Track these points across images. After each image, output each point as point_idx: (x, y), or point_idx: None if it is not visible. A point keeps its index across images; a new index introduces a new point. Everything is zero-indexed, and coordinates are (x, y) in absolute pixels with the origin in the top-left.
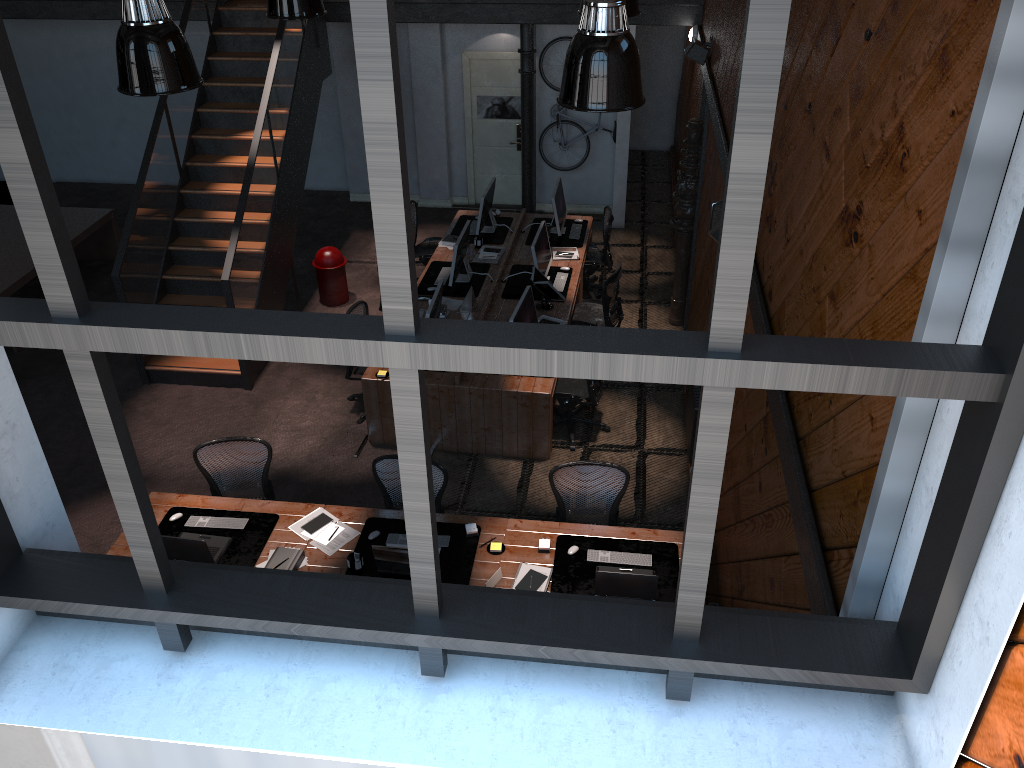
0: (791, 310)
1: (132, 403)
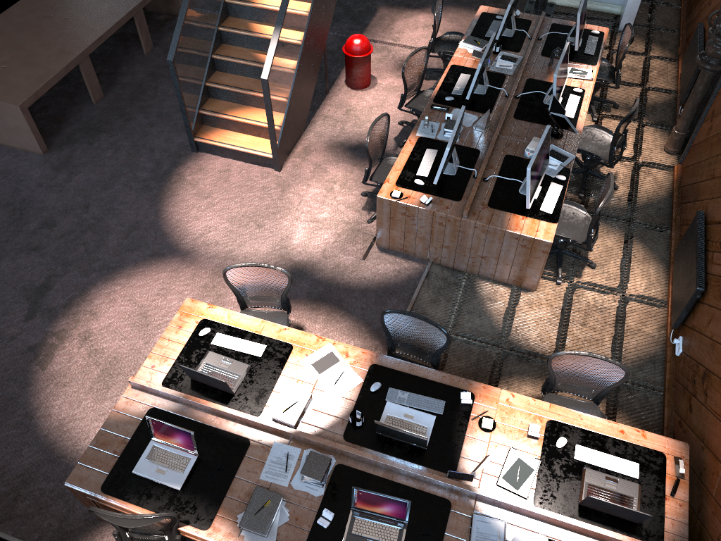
0: None
1: (182, 171)
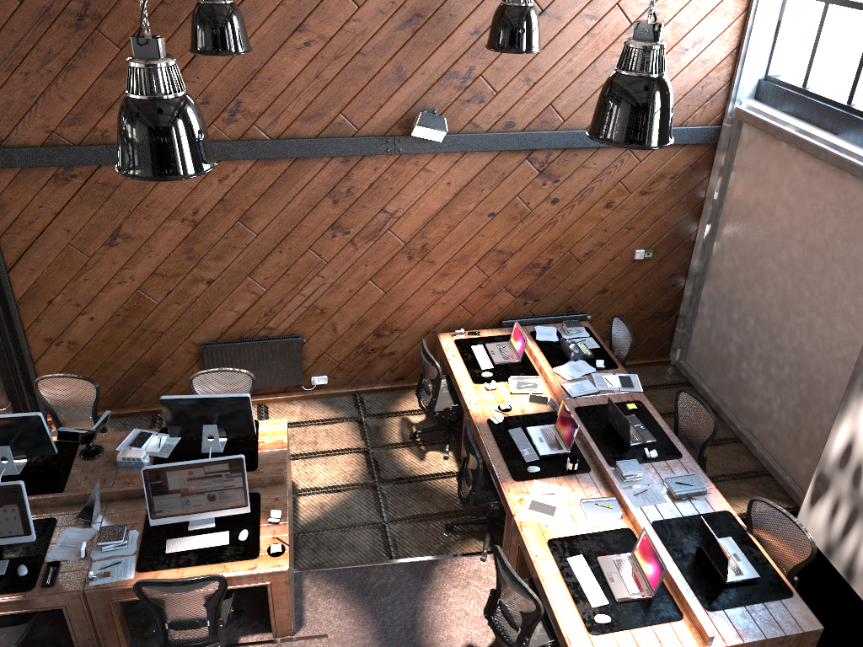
0: (567, 102)
1: None
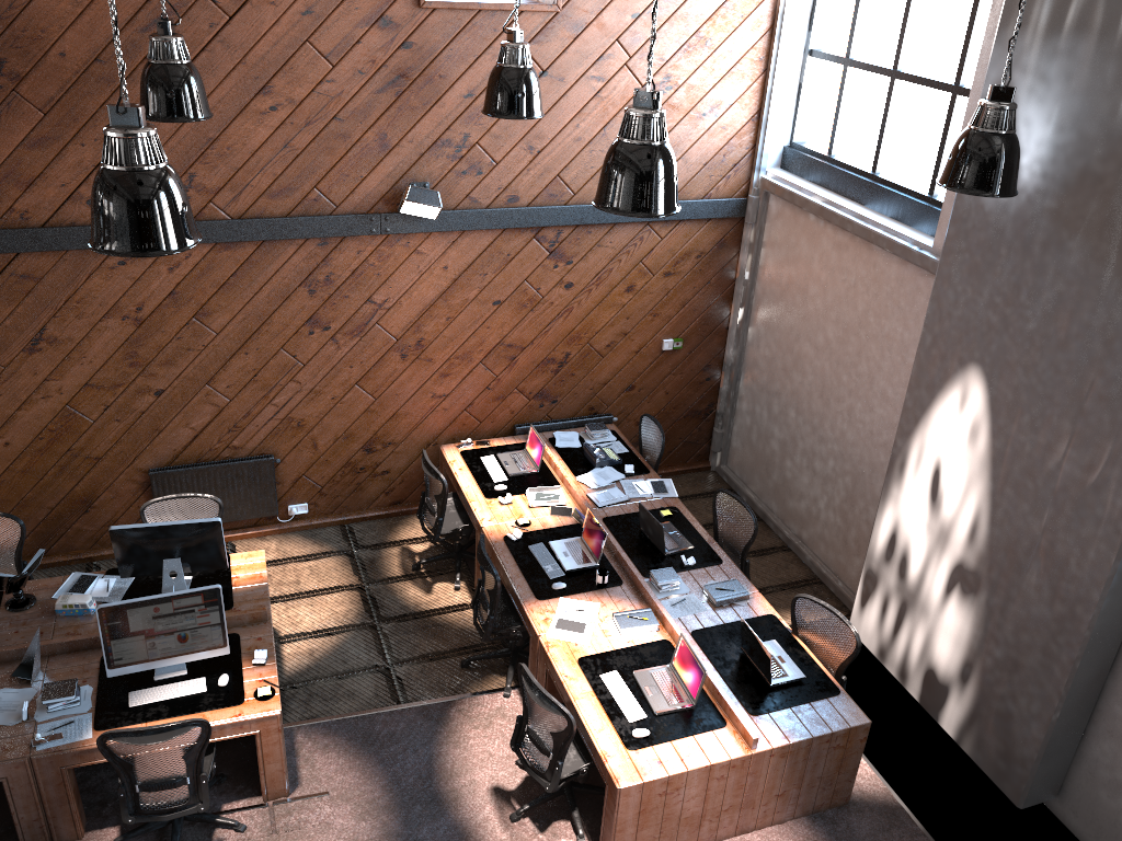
0: (576, 172)
1: None
